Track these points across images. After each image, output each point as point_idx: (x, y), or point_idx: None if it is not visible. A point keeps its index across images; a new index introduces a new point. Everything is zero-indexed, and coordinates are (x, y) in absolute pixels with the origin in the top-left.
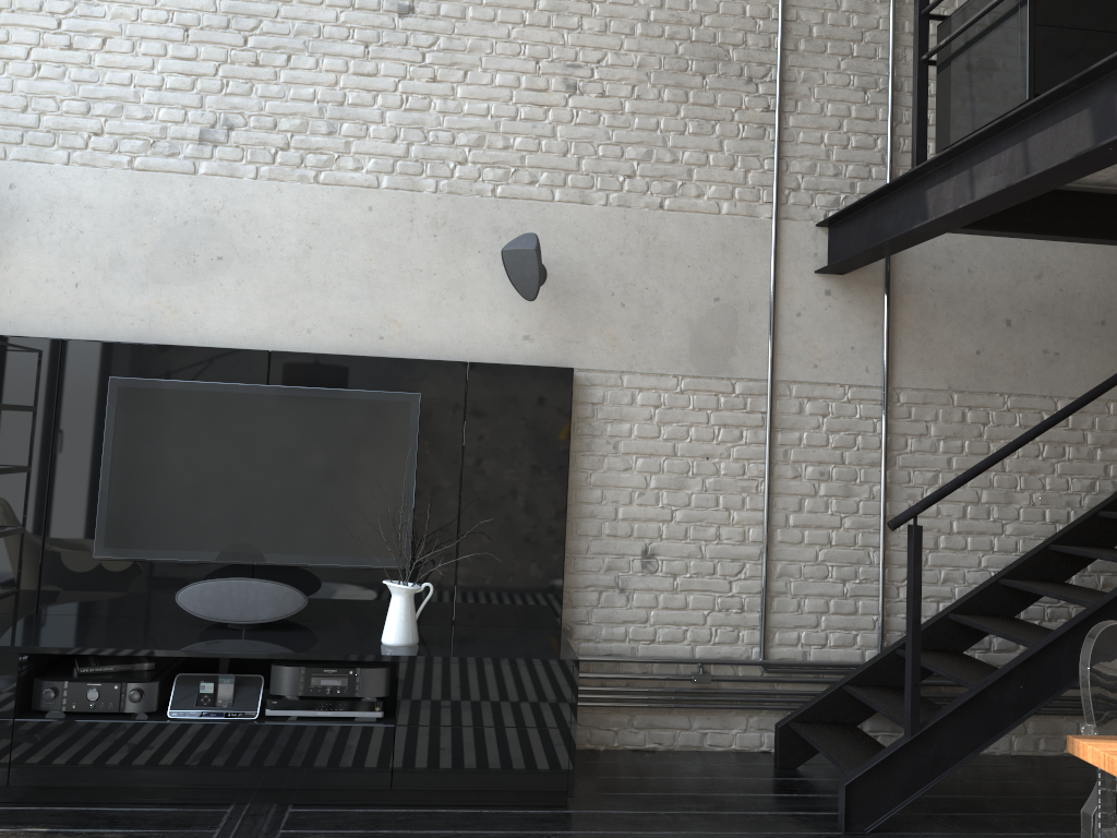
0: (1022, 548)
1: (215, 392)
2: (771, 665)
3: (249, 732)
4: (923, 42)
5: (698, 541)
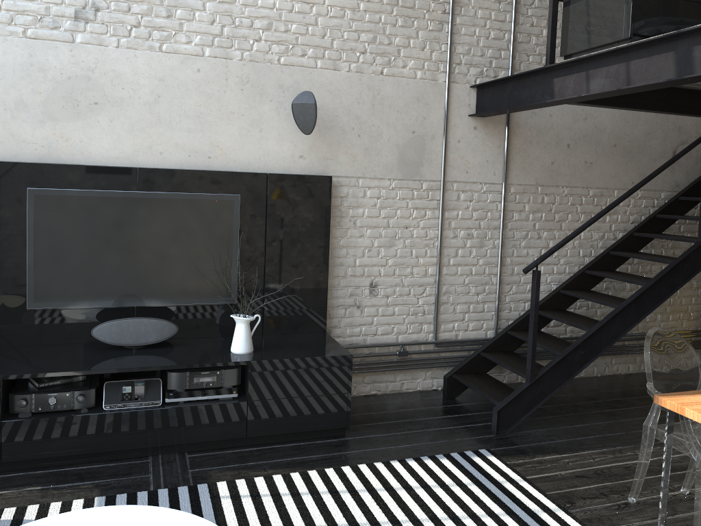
0: (568, 271)
1: (104, 197)
2: (440, 343)
3: (158, 414)
4: None
5: (401, 276)
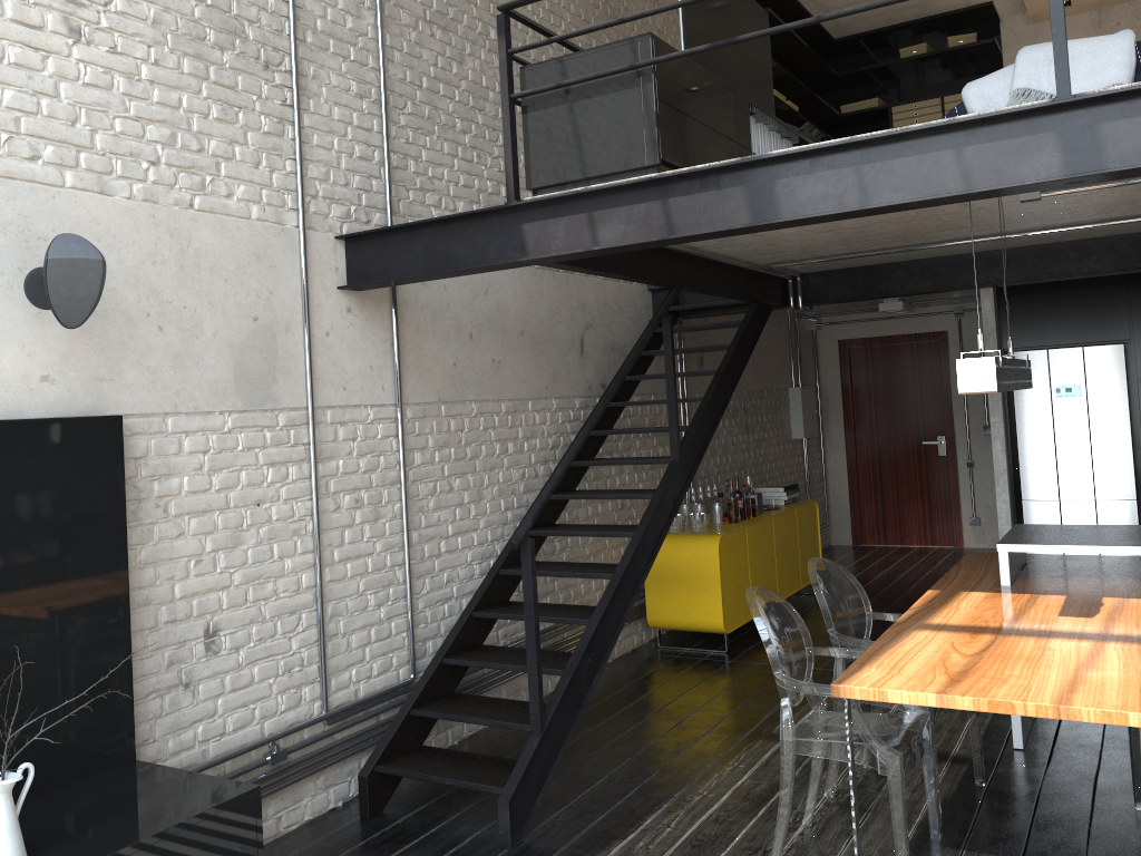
0: (491, 537)
1: None
2: (335, 714)
3: None
4: (510, 80)
5: (258, 602)
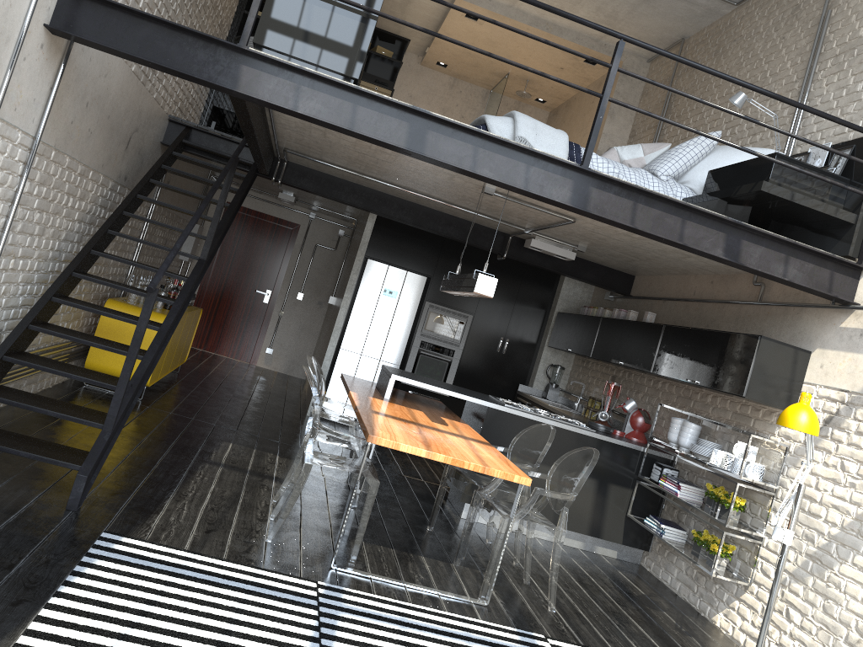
0: (36, 268)
1: None
2: None
3: None
4: None
5: None
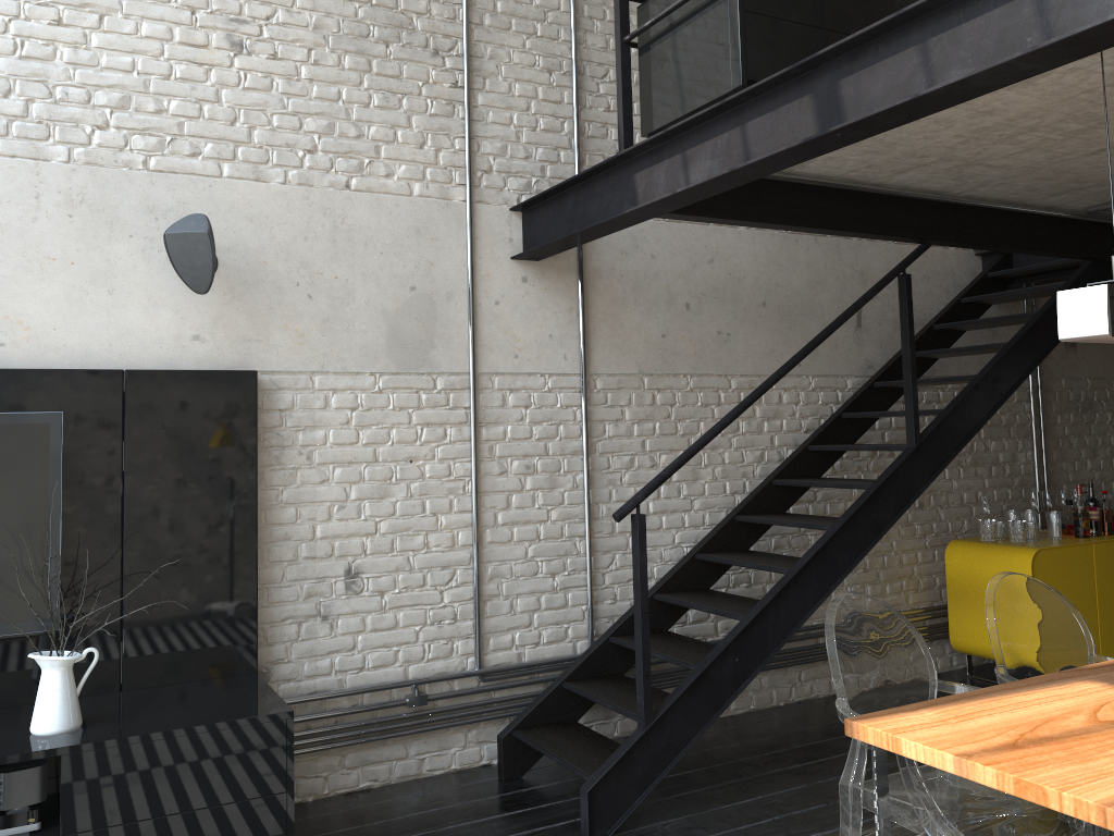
0: (709, 521)
1: None
2: (488, 673)
3: None
4: (624, 22)
5: (406, 552)
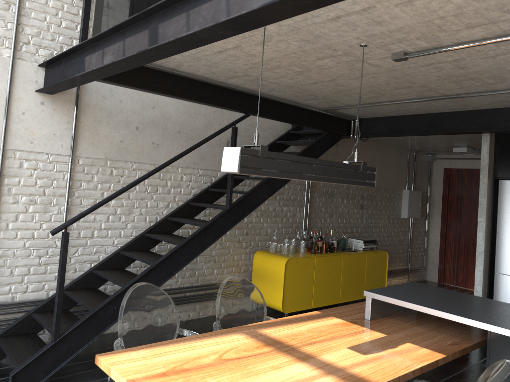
0: (135, 234)
1: None
2: None
3: None
4: None
5: None
